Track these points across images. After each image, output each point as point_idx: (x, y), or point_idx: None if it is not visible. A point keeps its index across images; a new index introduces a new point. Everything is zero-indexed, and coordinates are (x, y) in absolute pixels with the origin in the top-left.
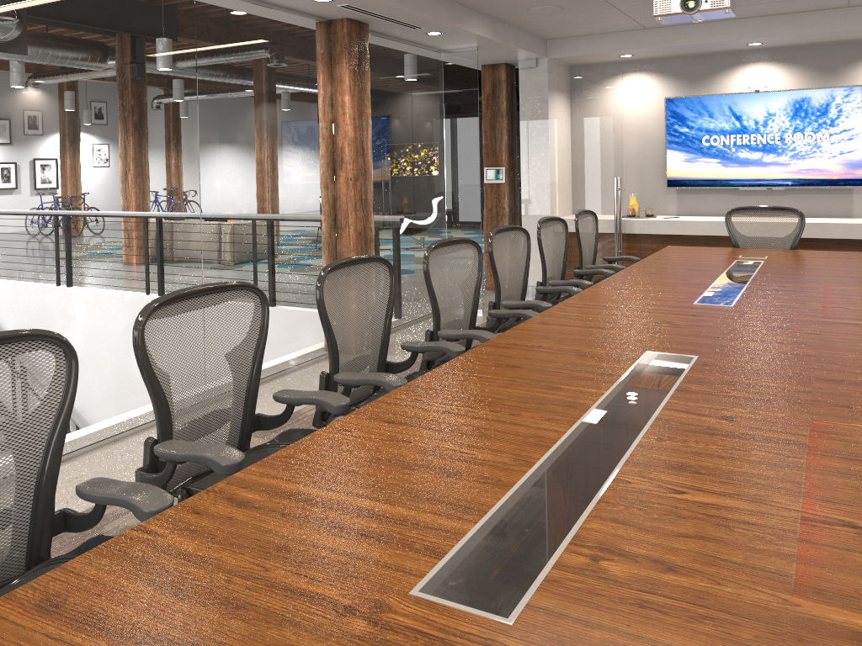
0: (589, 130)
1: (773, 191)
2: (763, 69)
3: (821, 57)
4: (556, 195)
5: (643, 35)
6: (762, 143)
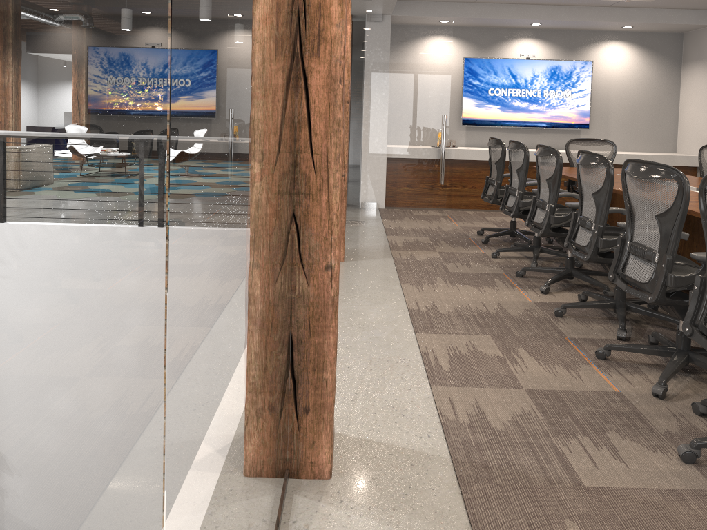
0: (424, 77)
1: (531, 130)
2: (530, 43)
3: (567, 39)
4: (394, 128)
5: (469, 7)
6: (529, 96)
